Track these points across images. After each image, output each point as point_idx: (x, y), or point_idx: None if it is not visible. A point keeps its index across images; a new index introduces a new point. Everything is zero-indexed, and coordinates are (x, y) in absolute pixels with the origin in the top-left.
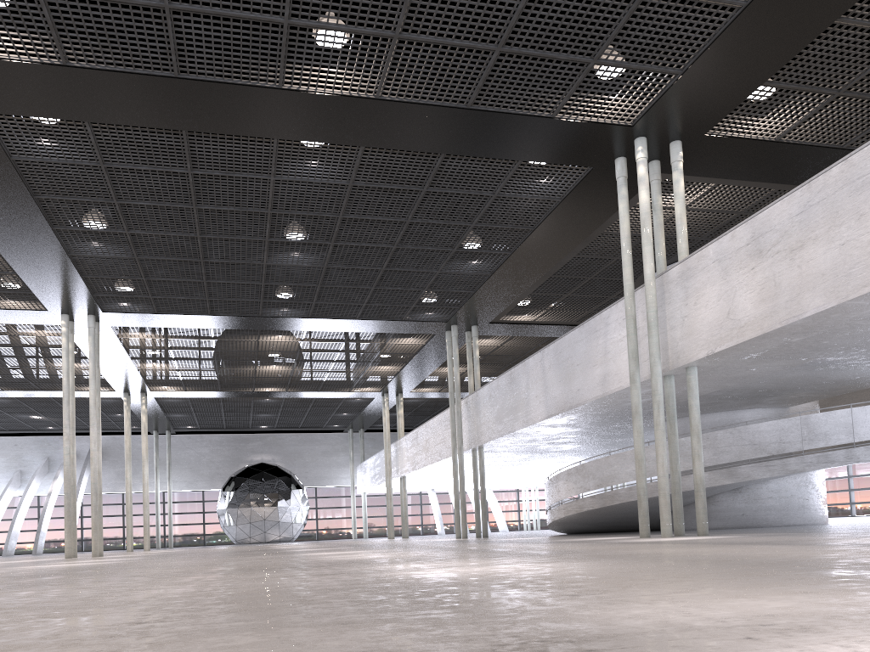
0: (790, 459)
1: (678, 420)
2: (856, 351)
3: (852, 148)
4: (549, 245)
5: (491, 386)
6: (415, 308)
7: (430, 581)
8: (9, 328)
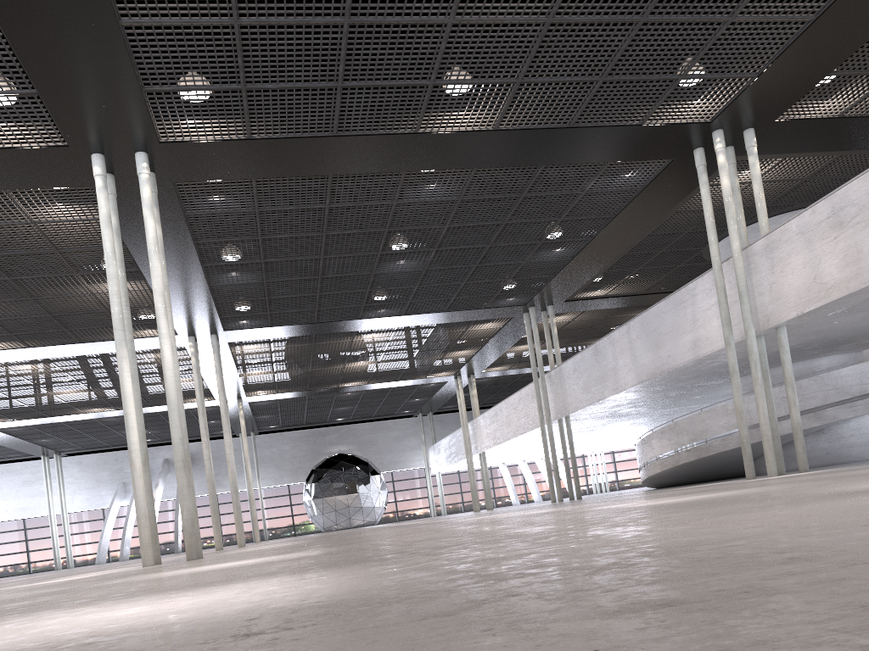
0: None
1: None
2: None
3: None
4: (627, 228)
5: (575, 360)
6: (498, 296)
7: (678, 502)
8: (140, 354)
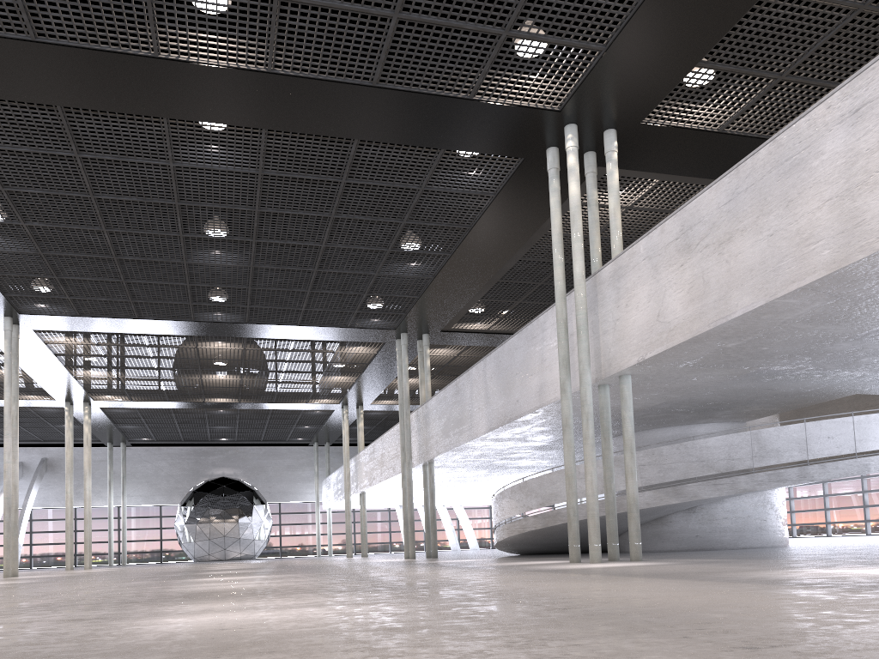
0: (740, 477)
1: None
2: (802, 359)
3: None
4: (490, 246)
5: (439, 398)
6: (358, 314)
7: (120, 642)
8: None
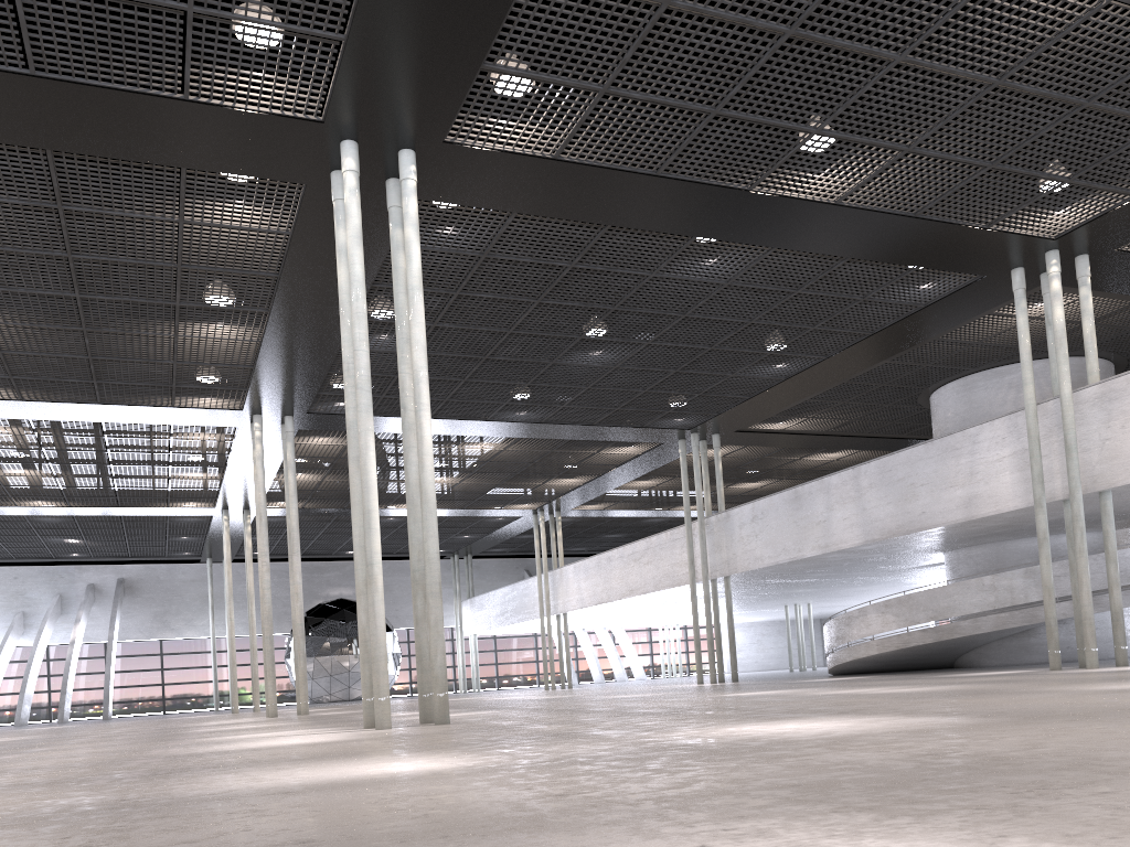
0: None
1: (988, 545)
2: None
3: None
4: (873, 351)
5: (756, 506)
6: (667, 414)
7: None
8: (167, 430)
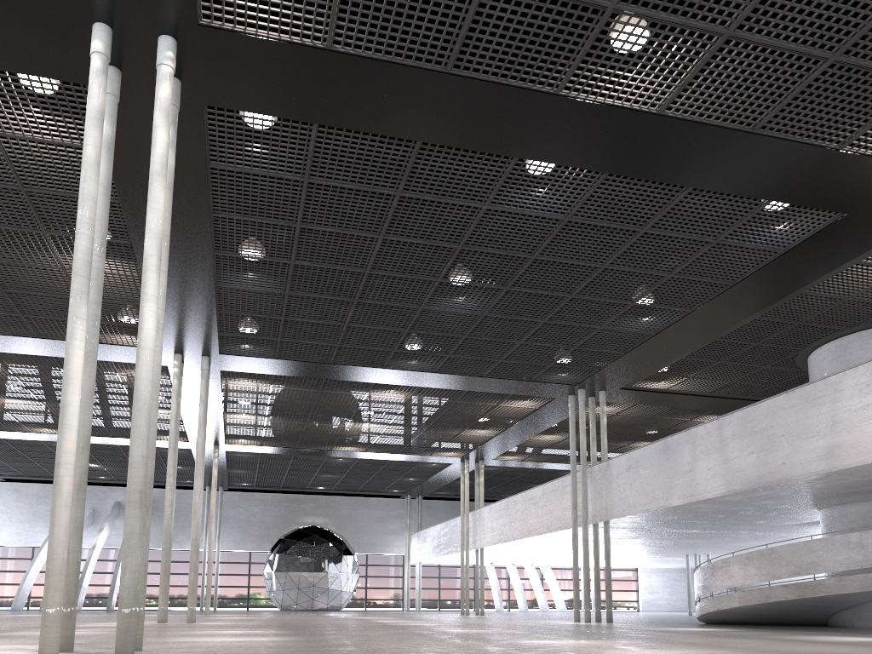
0: None
1: (863, 504)
2: None
3: None
4: (738, 304)
5: (632, 456)
6: (550, 368)
7: None
8: (111, 367)
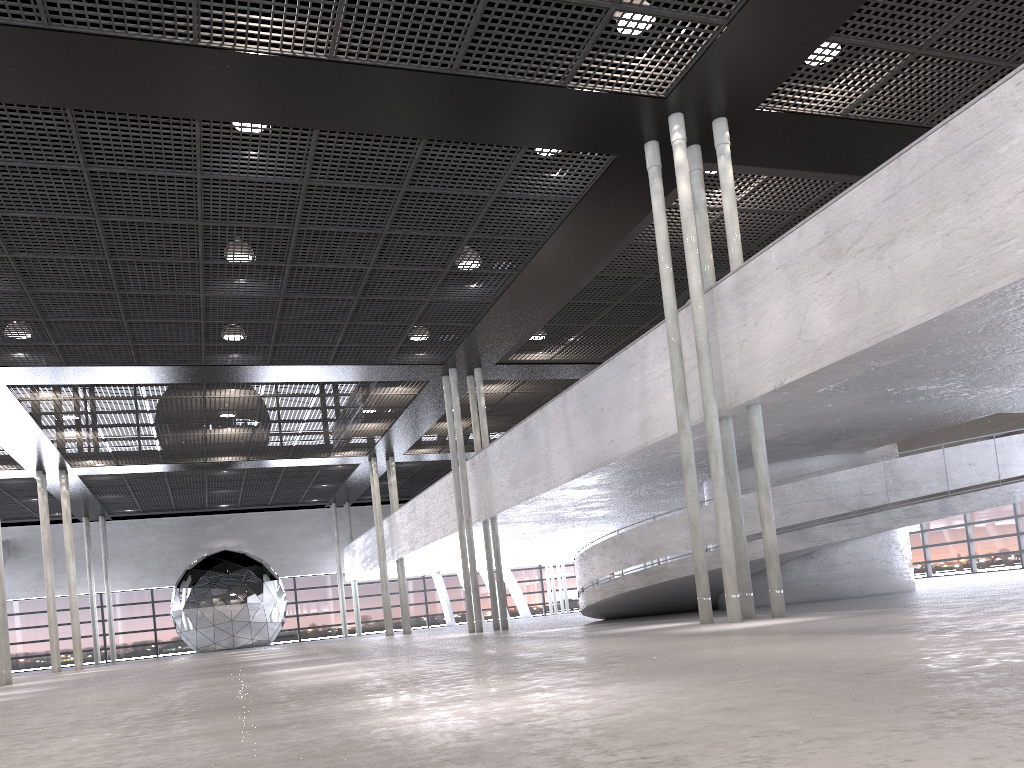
0: (874, 515)
1: None
2: (955, 376)
3: (933, 125)
4: (565, 261)
5: (502, 442)
6: (401, 348)
7: (424, 747)
8: None
